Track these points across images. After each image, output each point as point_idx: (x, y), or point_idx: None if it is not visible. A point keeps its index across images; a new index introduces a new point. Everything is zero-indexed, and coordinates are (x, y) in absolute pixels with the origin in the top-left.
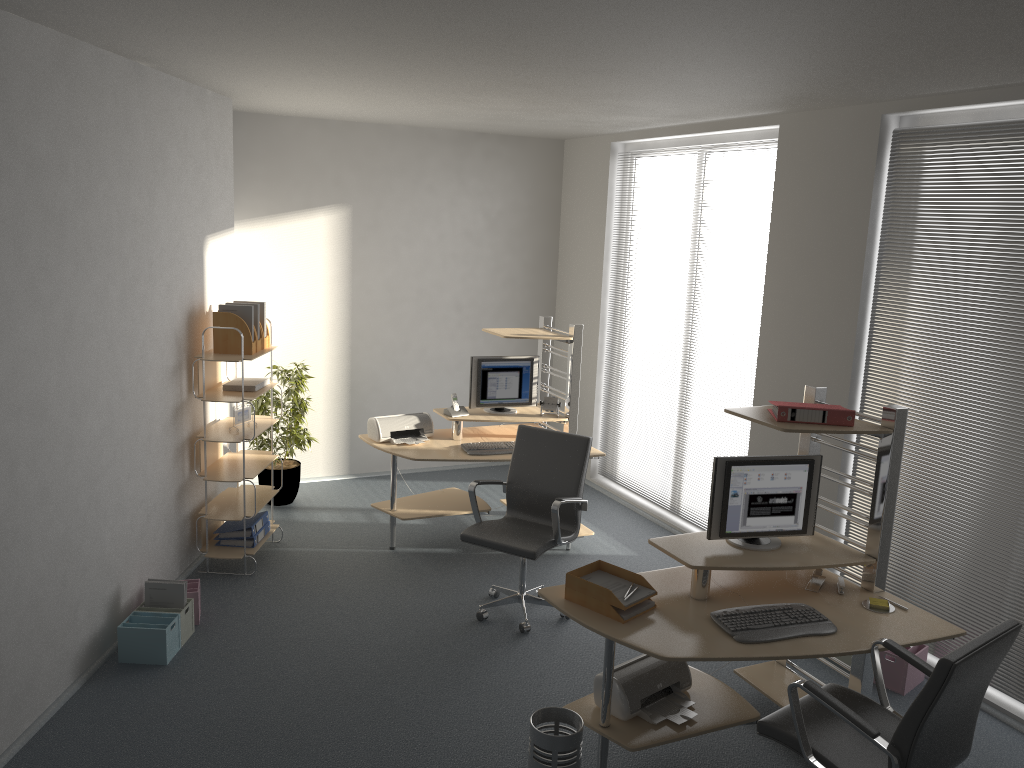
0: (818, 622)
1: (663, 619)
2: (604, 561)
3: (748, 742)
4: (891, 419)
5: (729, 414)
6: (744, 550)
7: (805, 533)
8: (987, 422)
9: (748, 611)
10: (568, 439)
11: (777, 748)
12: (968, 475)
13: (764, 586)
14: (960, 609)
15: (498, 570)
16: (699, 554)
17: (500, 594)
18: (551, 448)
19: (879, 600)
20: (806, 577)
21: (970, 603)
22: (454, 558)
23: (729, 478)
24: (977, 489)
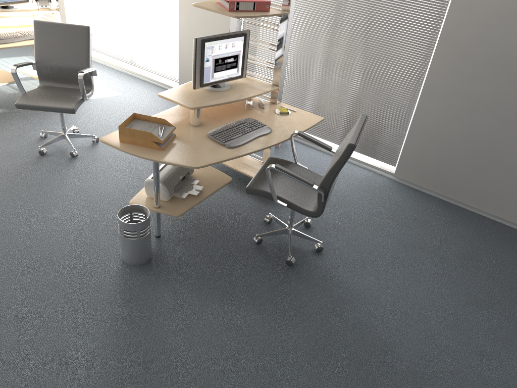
0: (262, 127)
1: (183, 143)
2: (104, 102)
3: (221, 190)
4: (288, 5)
5: (163, 1)
6: (214, 92)
7: (242, 77)
8: (317, 1)
9: (226, 128)
10: (74, 28)
11: (235, 190)
12: (306, 32)
13: (225, 111)
14: (300, 102)
15: (39, 119)
16: (192, 99)
17: (47, 135)
18: (63, 36)
19: (282, 108)
20: (242, 101)
21: (305, 98)
22: (4, 116)
23: (204, 50)
24: (310, 39)
